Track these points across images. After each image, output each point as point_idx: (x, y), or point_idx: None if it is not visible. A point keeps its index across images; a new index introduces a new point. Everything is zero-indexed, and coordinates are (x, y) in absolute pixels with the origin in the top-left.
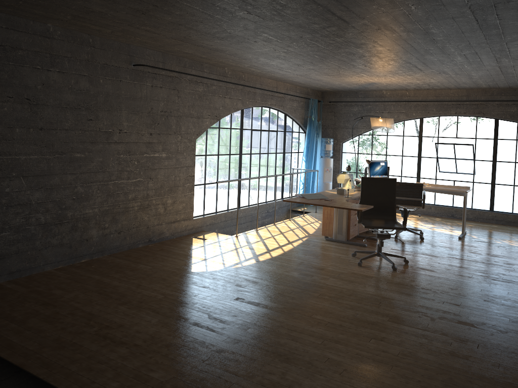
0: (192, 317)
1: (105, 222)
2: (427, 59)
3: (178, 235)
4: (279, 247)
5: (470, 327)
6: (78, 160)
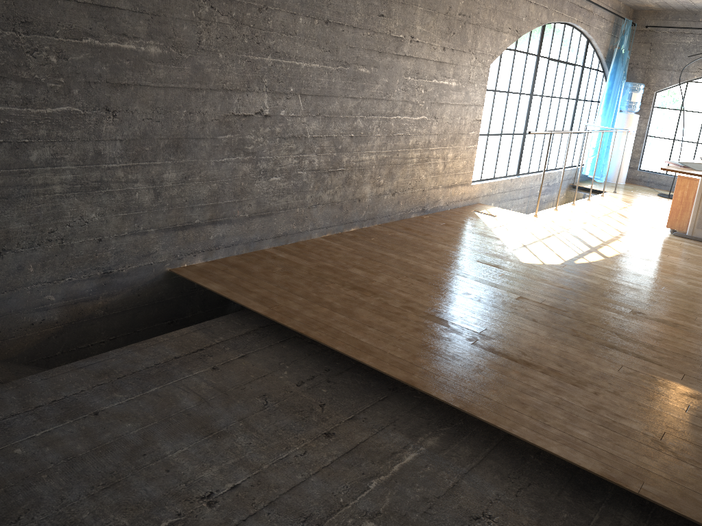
0: (595, 334)
1: (380, 176)
2: None
3: (453, 206)
4: (616, 239)
5: None
6: (361, 79)
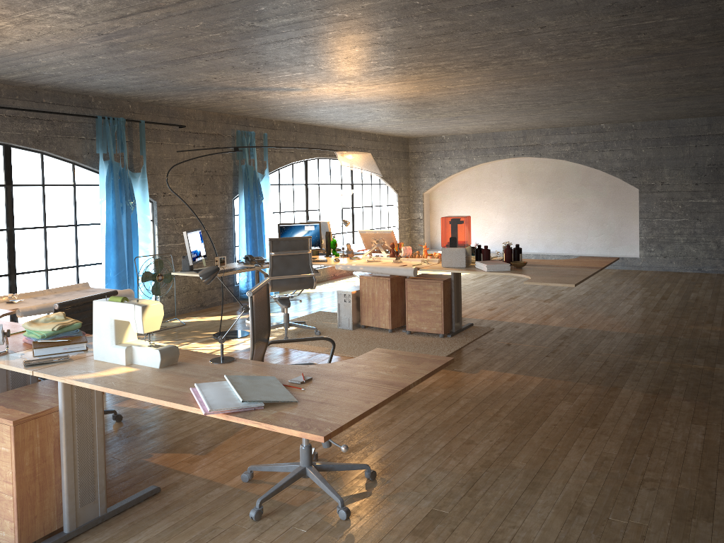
0: None
1: None
2: (252, 4)
3: None
4: None
5: (651, 457)
6: None
